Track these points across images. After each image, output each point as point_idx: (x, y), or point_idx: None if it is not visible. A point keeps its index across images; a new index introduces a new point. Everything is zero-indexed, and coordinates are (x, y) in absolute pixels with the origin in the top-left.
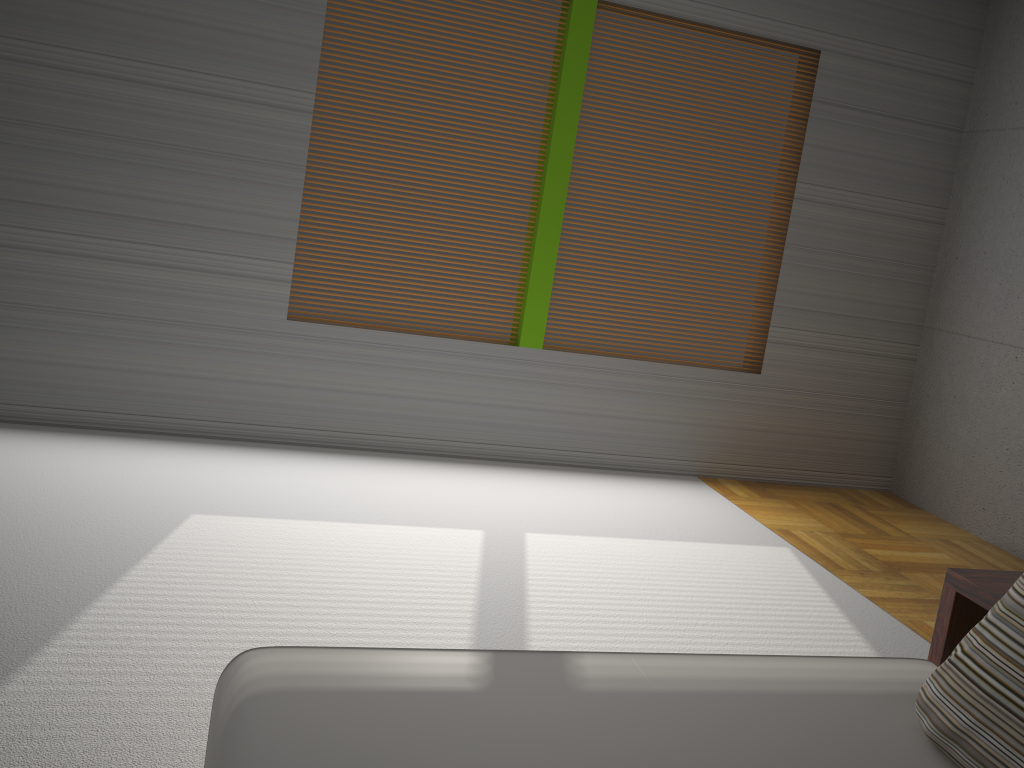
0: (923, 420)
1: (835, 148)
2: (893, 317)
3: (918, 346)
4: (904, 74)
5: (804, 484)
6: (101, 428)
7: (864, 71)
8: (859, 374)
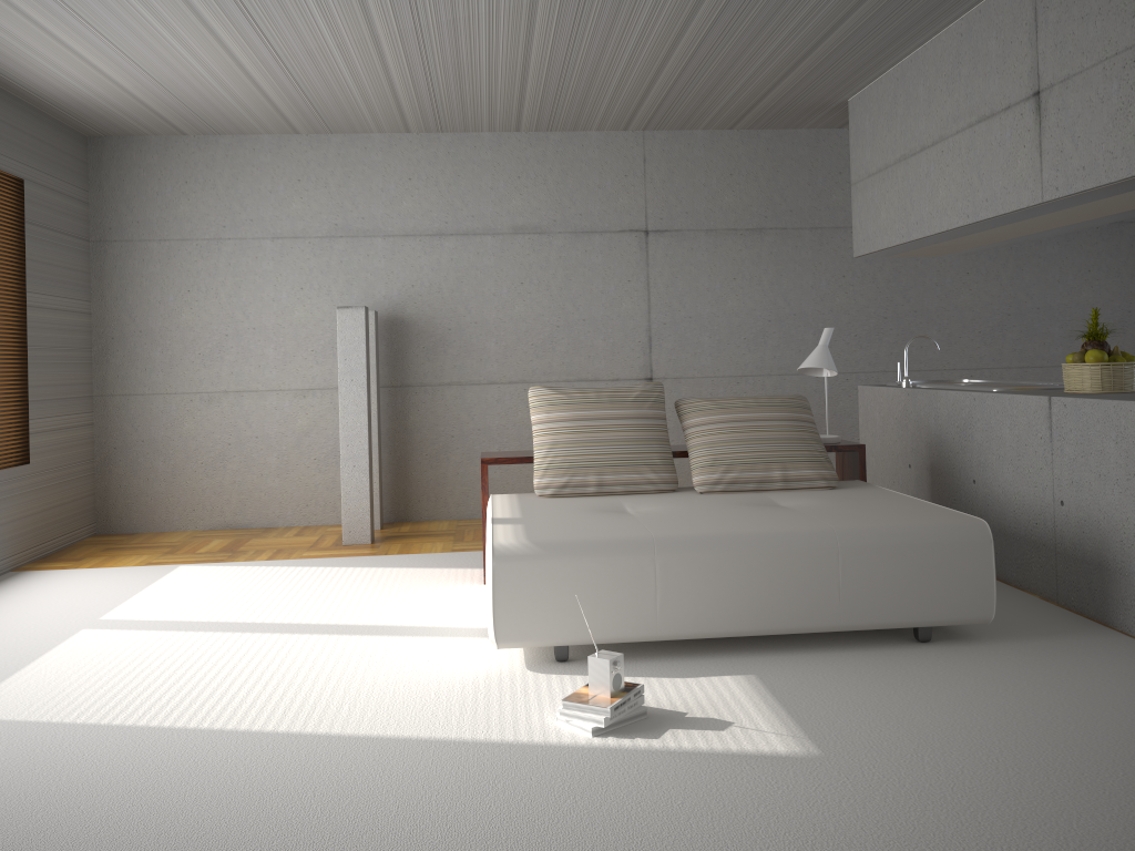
0: (116, 467)
1: (40, 260)
2: (81, 393)
3: (93, 412)
4: (62, 198)
5: (61, 549)
6: None
7: (45, 196)
8: (73, 444)
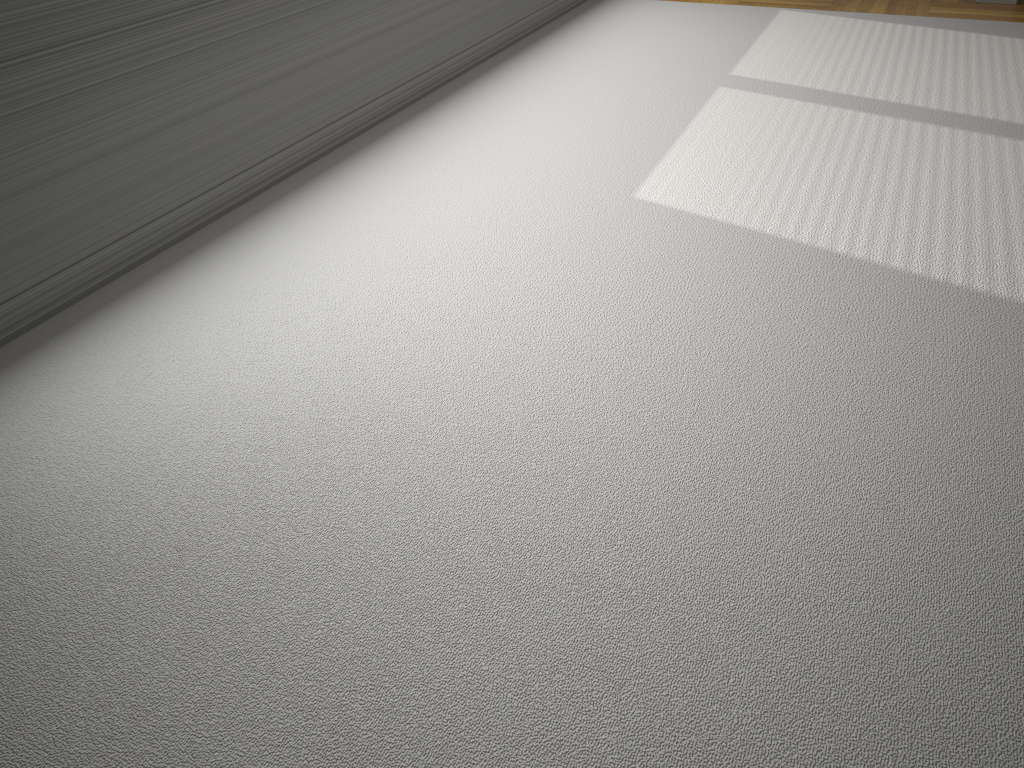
0: None
1: None
2: None
3: None
4: None
5: None
6: (228, 210)
7: None
8: None
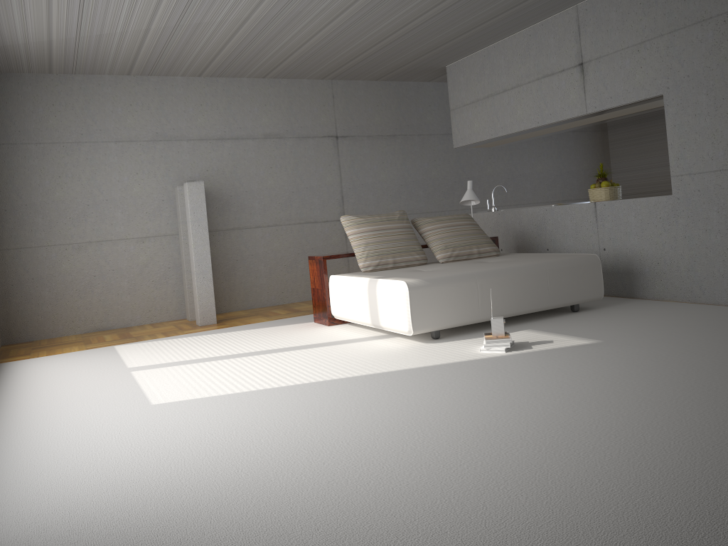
0: (14, 298)
1: None
2: None
3: None
4: None
5: None
6: None
7: None
8: None
